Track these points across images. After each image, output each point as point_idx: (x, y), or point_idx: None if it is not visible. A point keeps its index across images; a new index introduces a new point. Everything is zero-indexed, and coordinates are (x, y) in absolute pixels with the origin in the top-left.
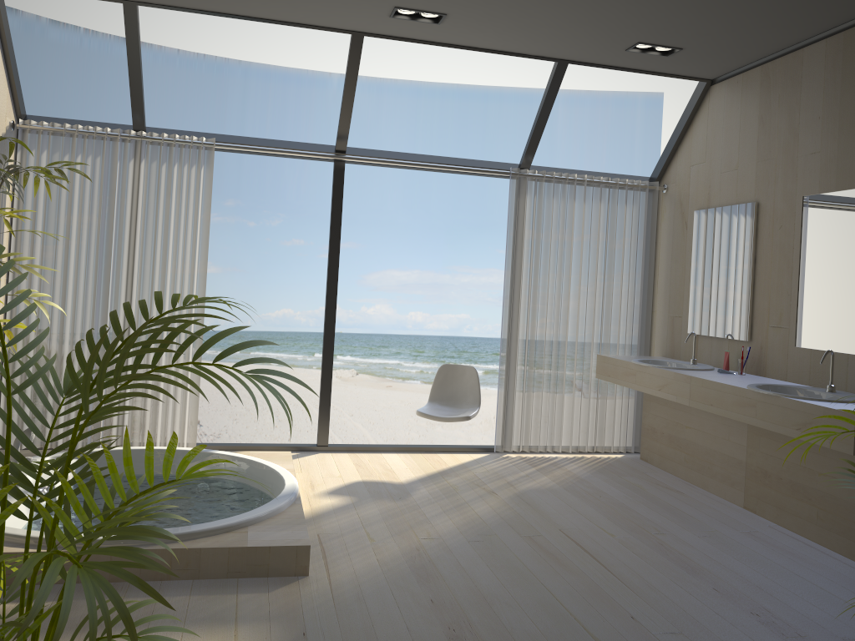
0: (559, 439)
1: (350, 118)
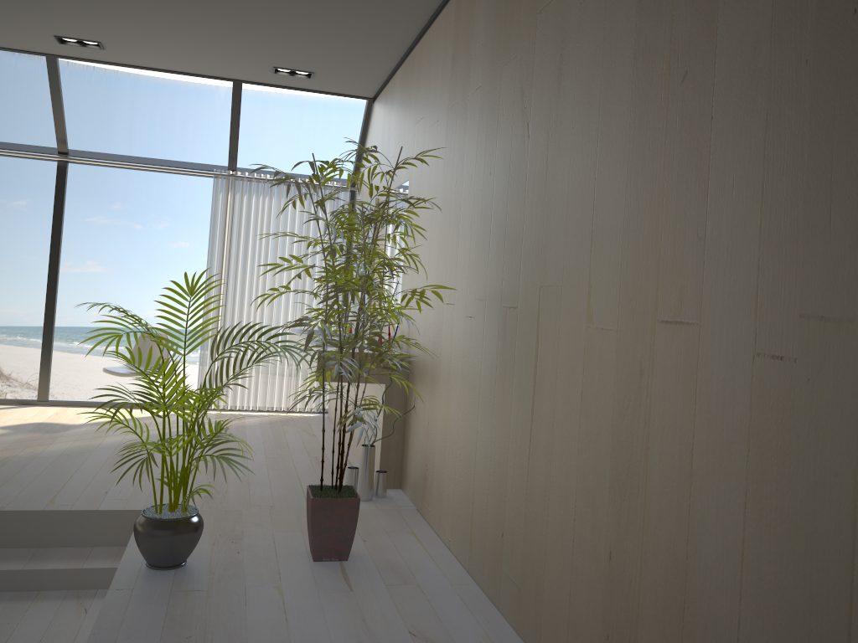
0: (256, 399)
1: (63, 125)
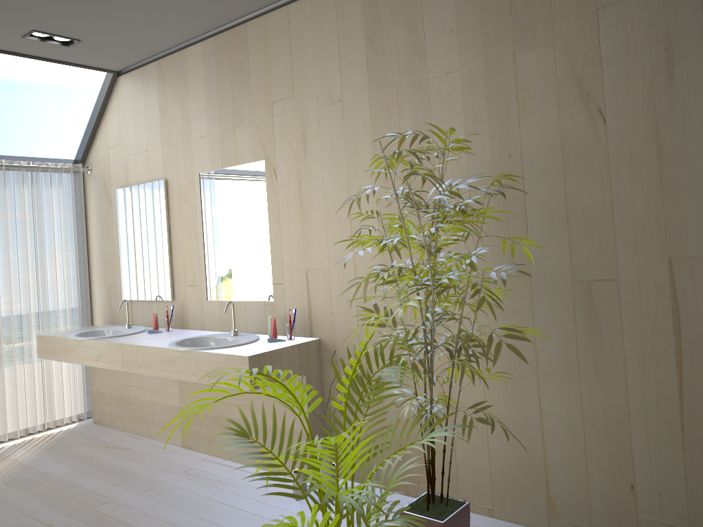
0: (5, 428)
1: None
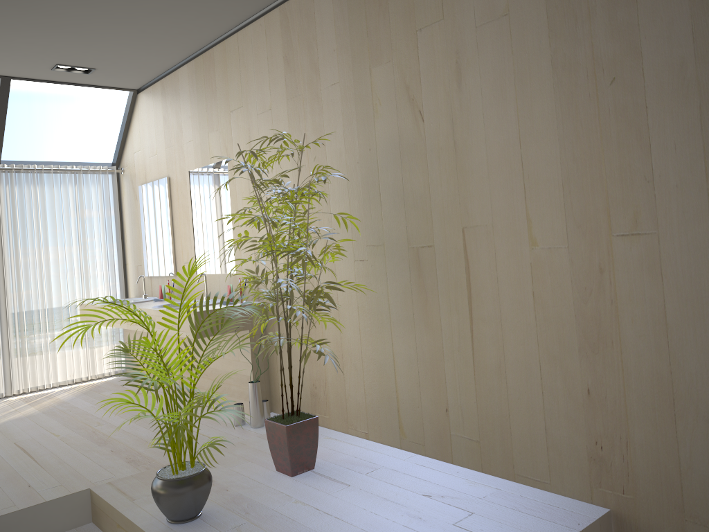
0: (56, 376)
1: None
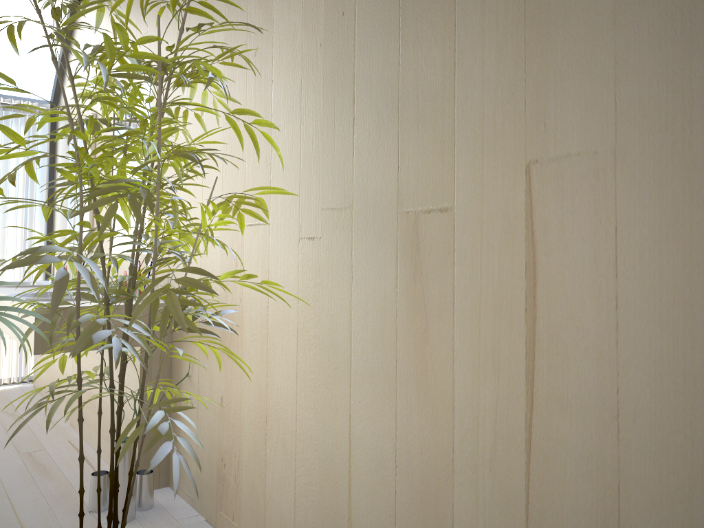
0: None
1: None
